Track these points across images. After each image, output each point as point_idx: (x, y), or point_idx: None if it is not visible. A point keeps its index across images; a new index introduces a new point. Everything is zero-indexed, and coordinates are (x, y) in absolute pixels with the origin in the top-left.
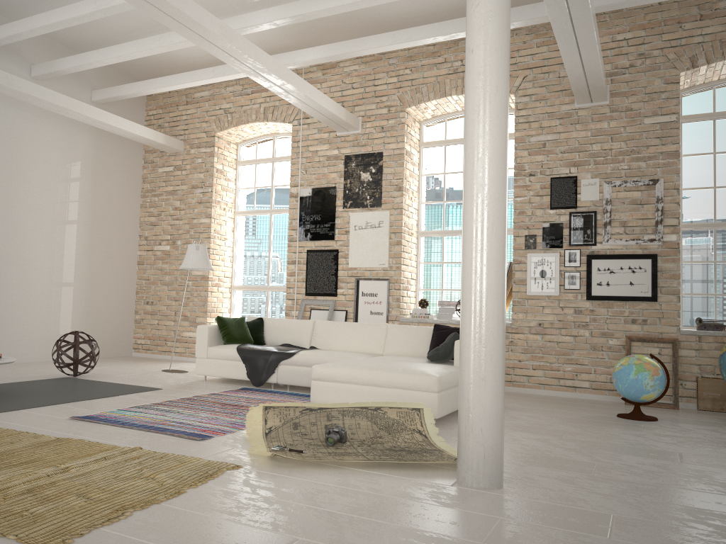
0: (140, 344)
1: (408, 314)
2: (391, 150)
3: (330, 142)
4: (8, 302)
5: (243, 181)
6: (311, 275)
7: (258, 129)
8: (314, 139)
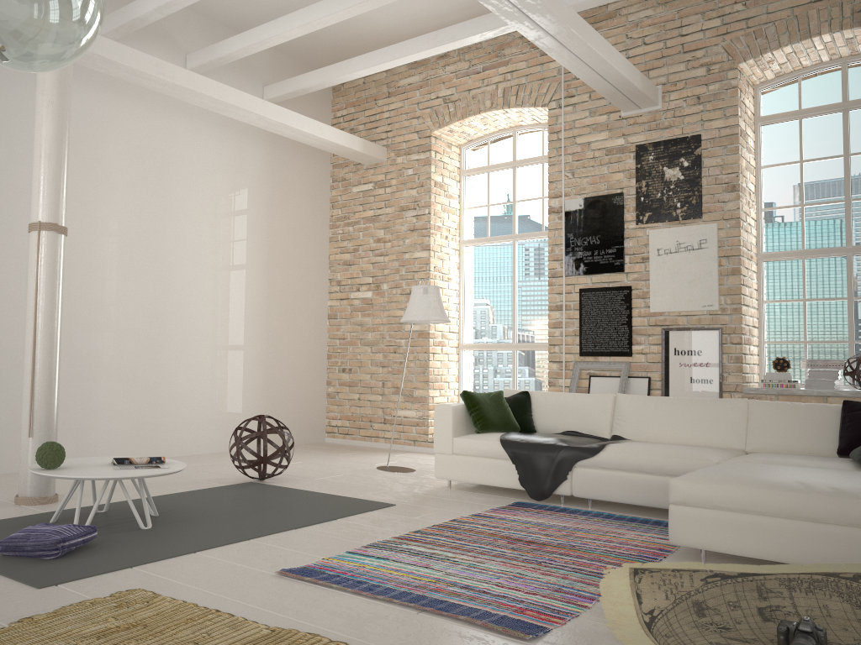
0: (336, 426)
1: (751, 382)
2: (714, 130)
3: (611, 128)
4: (166, 375)
5: (470, 198)
6: (588, 326)
7: (492, 121)
8: (584, 126)
